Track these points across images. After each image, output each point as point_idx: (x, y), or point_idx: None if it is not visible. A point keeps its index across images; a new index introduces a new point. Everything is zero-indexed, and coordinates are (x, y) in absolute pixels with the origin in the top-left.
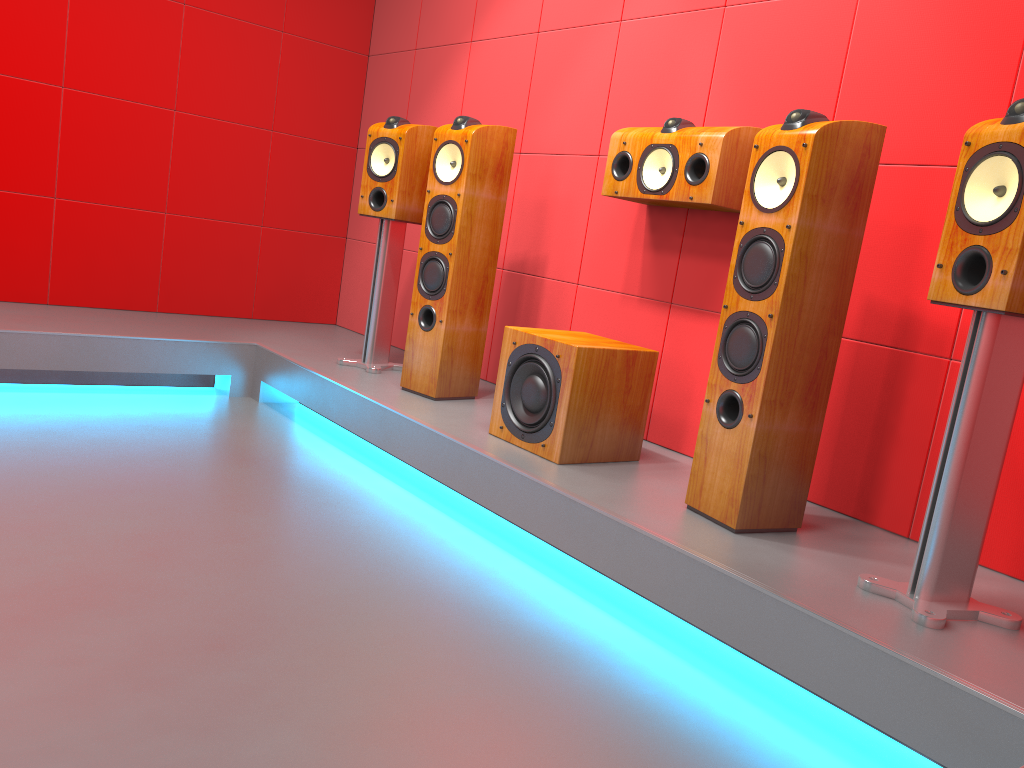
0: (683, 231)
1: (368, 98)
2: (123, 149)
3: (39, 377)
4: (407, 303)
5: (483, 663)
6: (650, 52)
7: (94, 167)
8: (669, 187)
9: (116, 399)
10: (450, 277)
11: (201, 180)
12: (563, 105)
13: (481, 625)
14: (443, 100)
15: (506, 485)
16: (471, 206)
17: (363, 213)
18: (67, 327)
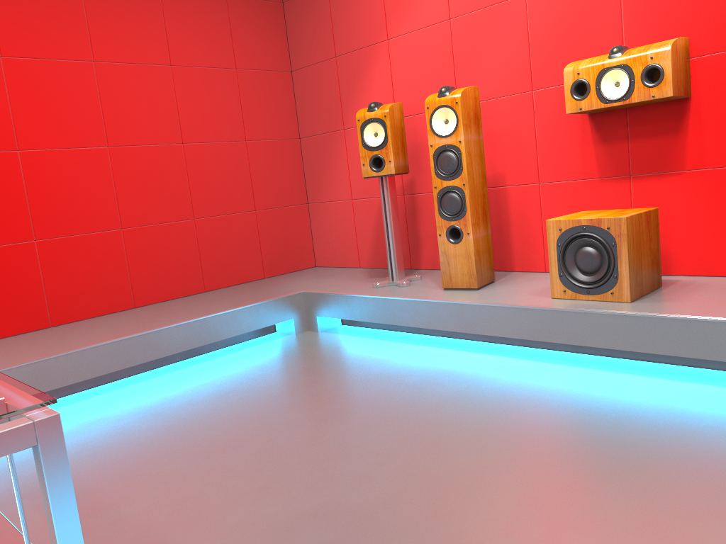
0: (626, 124)
1: (300, 101)
2: (156, 180)
3: (168, 359)
4: (381, 235)
5: None
6: (559, 9)
7: (141, 199)
8: (629, 94)
9: (233, 358)
10: (468, 200)
11: (210, 189)
12: (488, 64)
13: (692, 421)
14: (373, 86)
15: (610, 326)
16: (468, 147)
17: (367, 176)
18: (179, 317)
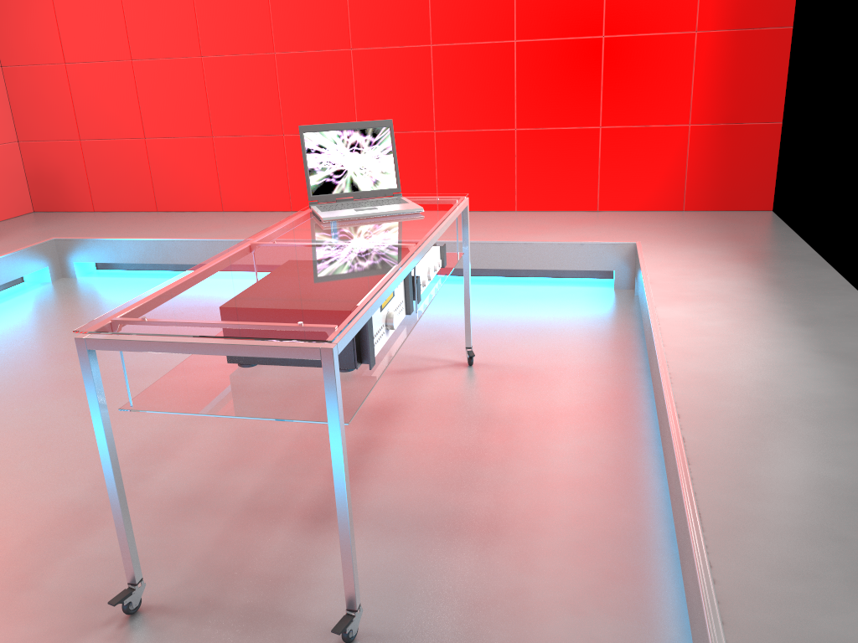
0: None
1: None
2: None
3: None
4: None
5: (16, 332)
6: None
7: None
8: None
9: None
10: None
11: None
12: None
13: None
14: None
15: None
16: None
17: None
18: None
